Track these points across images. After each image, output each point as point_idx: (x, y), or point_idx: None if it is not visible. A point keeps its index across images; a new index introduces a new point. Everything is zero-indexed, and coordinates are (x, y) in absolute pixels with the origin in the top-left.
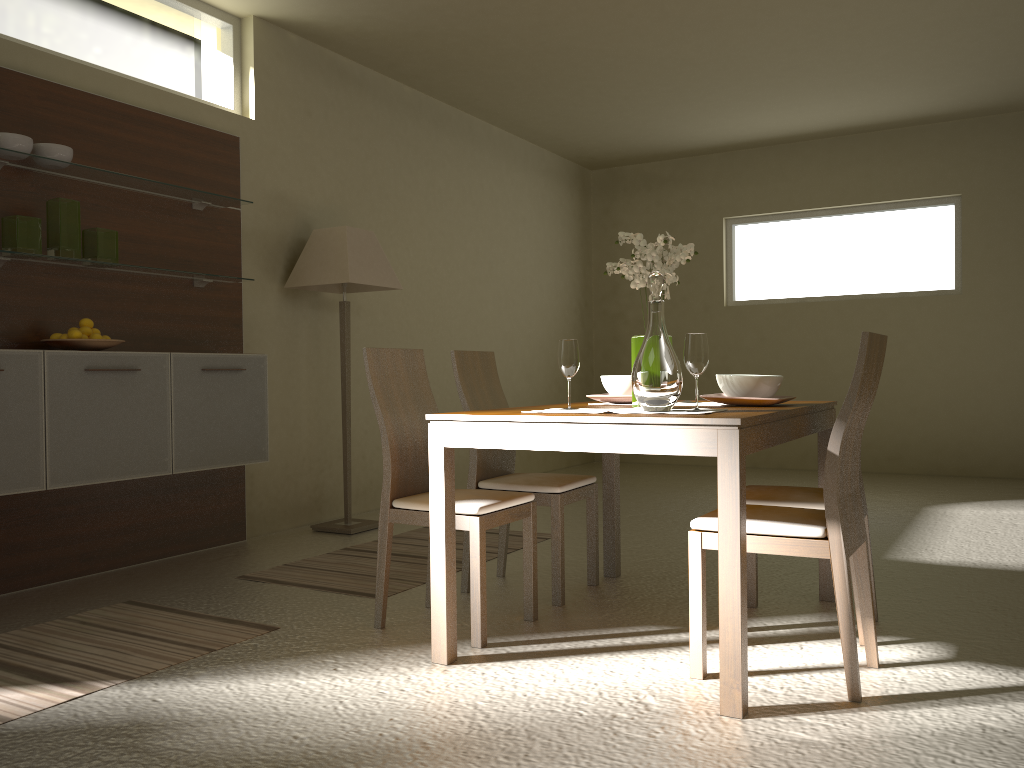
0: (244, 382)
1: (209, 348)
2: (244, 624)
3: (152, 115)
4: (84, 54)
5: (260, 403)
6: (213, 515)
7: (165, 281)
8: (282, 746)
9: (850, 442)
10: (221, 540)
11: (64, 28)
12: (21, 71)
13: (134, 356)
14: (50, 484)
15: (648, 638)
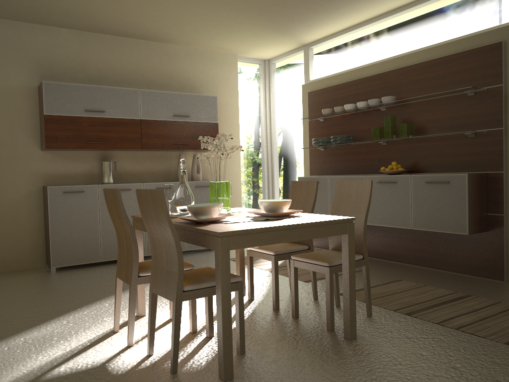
0: (450, 189)
1: (478, 169)
2: None
3: (445, 57)
4: (432, 41)
5: (461, 201)
6: (480, 260)
7: (452, 137)
8: None
9: (122, 234)
10: (485, 275)
11: (424, 35)
12: (397, 67)
13: (395, 177)
14: (367, 222)
15: None
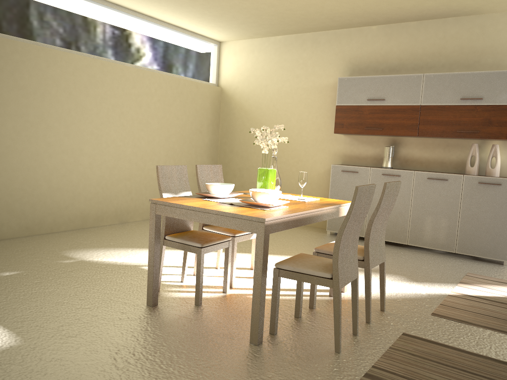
0: None
1: None
2: (452, 318)
3: None
4: None
5: None
6: None
7: None
8: None
9: None
10: None
11: None
12: None
13: None
14: None
15: None
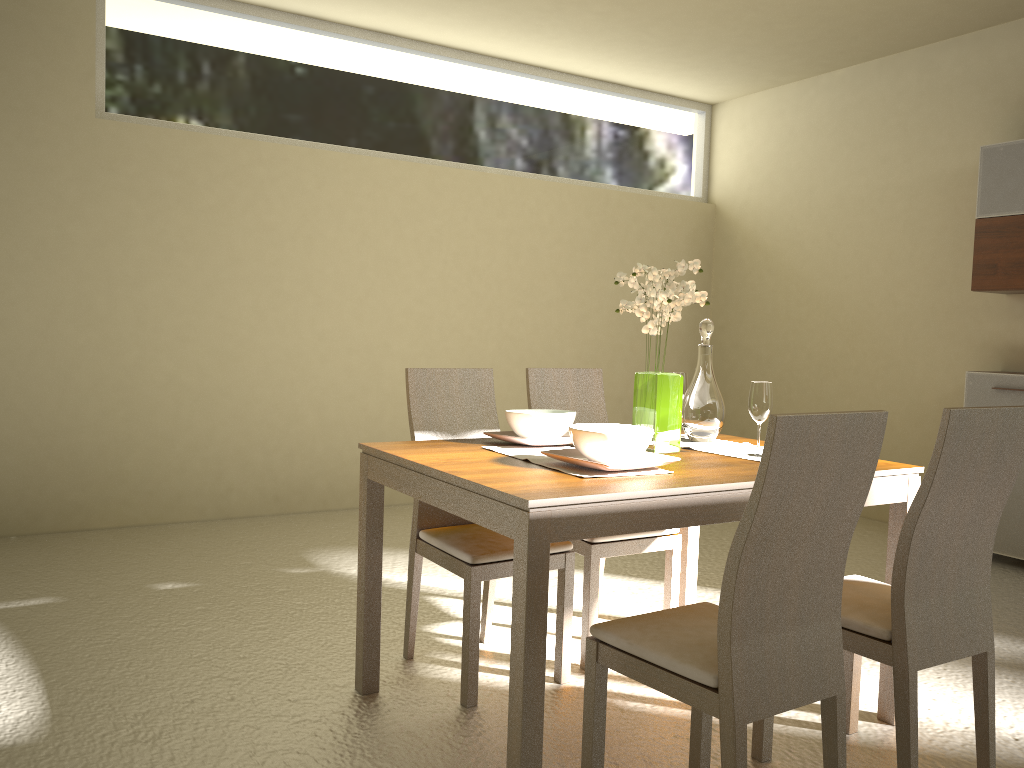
0: None
1: None
2: None
3: None
4: None
5: None
6: None
7: None
8: (1018, 677)
9: None
10: None
11: None
12: None
13: None
14: None
15: (655, 694)
